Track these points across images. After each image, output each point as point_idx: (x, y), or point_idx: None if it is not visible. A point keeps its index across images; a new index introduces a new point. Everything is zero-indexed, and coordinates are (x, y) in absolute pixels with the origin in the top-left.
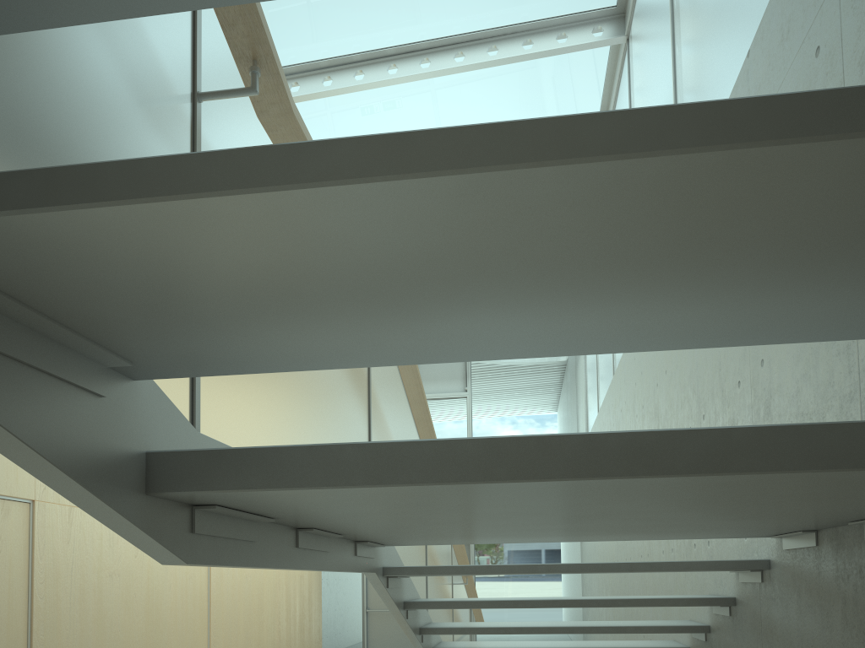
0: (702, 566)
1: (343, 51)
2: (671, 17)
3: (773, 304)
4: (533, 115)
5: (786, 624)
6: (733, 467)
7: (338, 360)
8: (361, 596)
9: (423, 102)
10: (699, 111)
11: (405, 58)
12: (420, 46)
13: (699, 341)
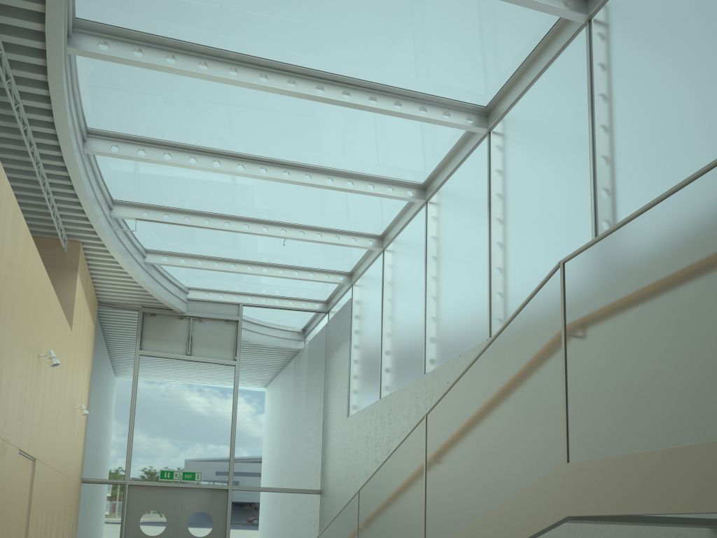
0: None
1: (286, 59)
2: (591, 135)
3: None
4: (388, 160)
5: None
6: None
7: None
8: (119, 535)
9: (319, 122)
10: None
11: (331, 84)
12: (345, 80)
13: None
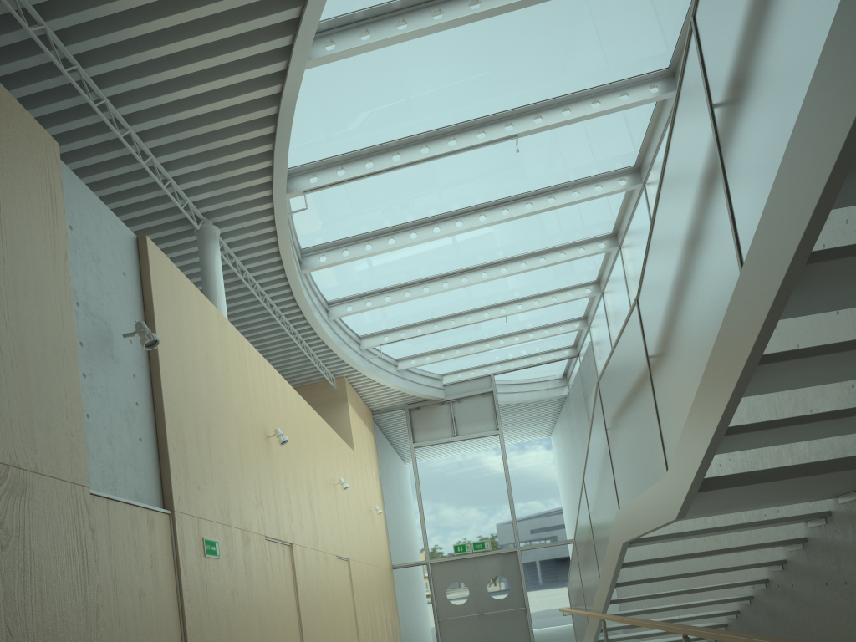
0: (796, 518)
1: (449, 209)
2: None
3: None
4: (568, 230)
5: (845, 540)
6: None
7: (755, 447)
8: (432, 608)
9: (494, 231)
10: None
11: (491, 209)
12: (501, 201)
13: None
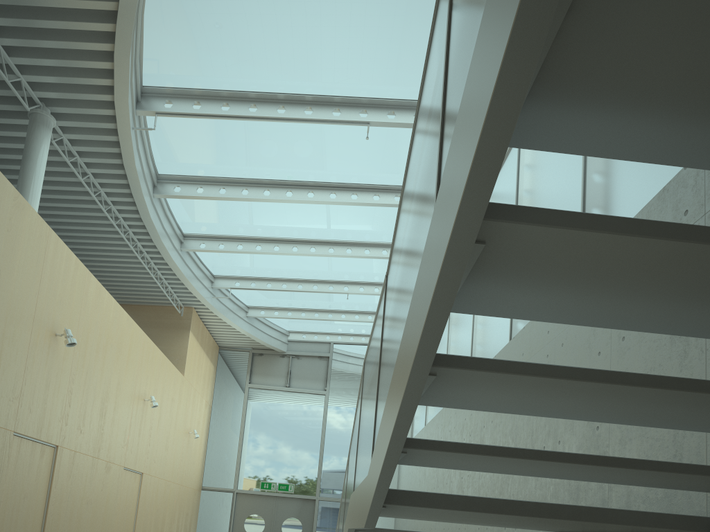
0: None
1: (304, 178)
2: None
3: (602, 478)
4: None
5: None
6: (581, 519)
7: (462, 469)
8: None
9: (344, 213)
10: (602, 457)
11: (342, 190)
12: (353, 186)
13: (576, 479)
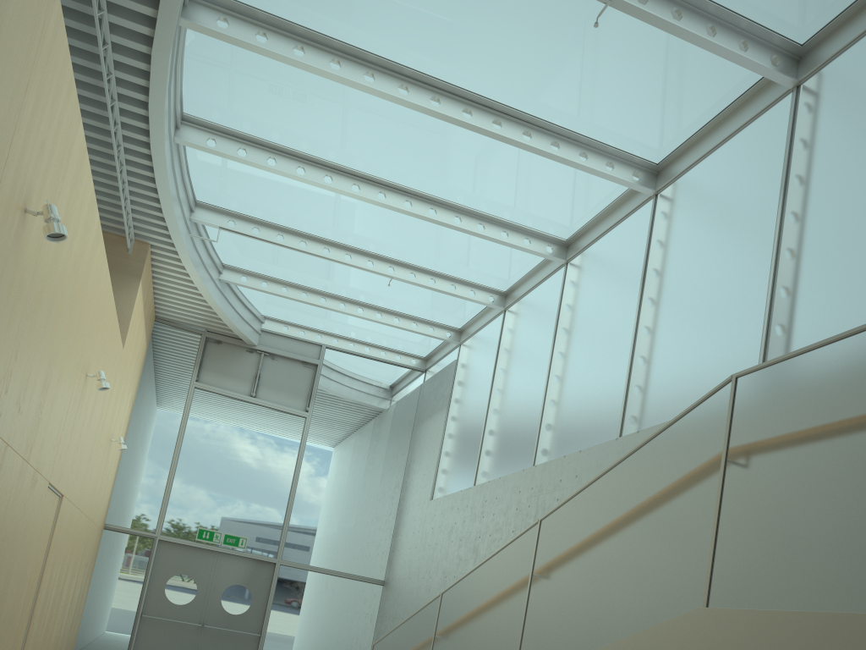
0: None
1: (434, 72)
2: (779, 222)
3: None
4: (531, 206)
5: None
6: None
7: None
8: (139, 598)
9: (458, 150)
10: None
11: (481, 110)
12: (499, 107)
13: None
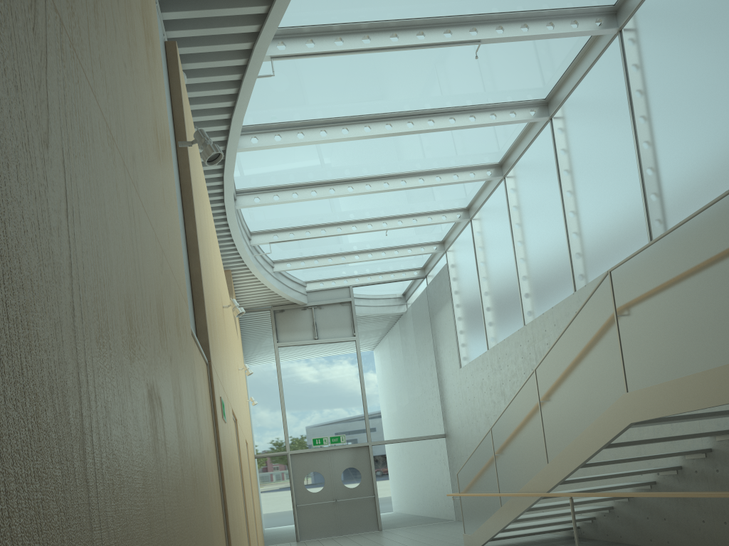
0: None
1: (382, 111)
2: (633, 127)
3: None
4: (467, 153)
5: None
6: None
7: None
8: (291, 495)
9: (409, 142)
10: None
11: (418, 118)
12: (429, 112)
13: None
